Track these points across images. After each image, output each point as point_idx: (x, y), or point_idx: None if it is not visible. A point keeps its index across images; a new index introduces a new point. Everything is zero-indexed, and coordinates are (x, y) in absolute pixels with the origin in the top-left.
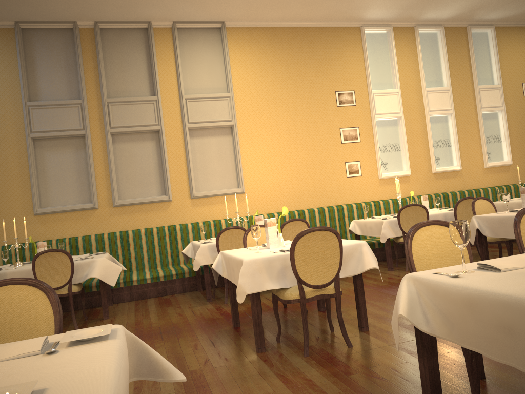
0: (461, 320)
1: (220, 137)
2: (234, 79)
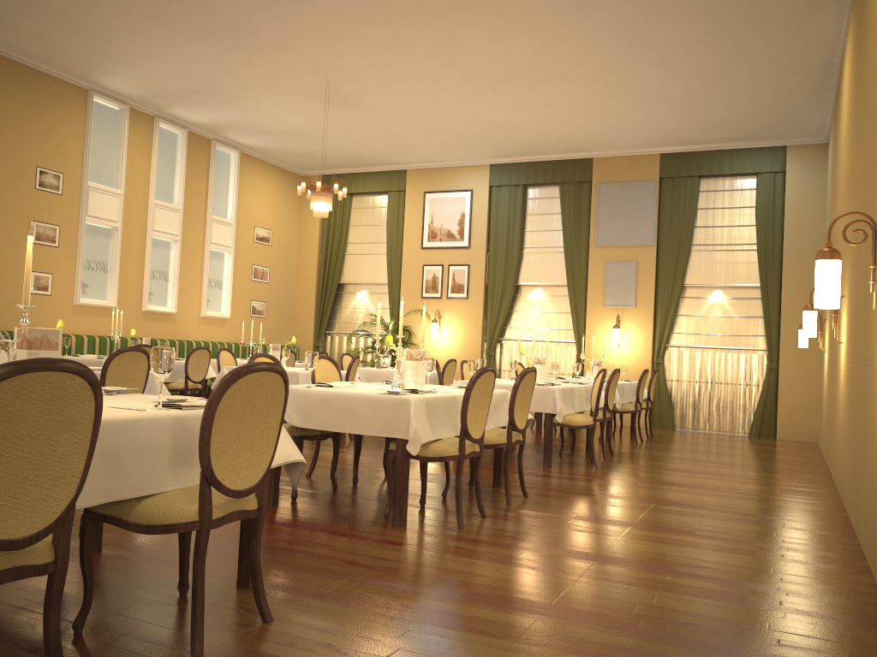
0: (317, 412)
1: None
2: None
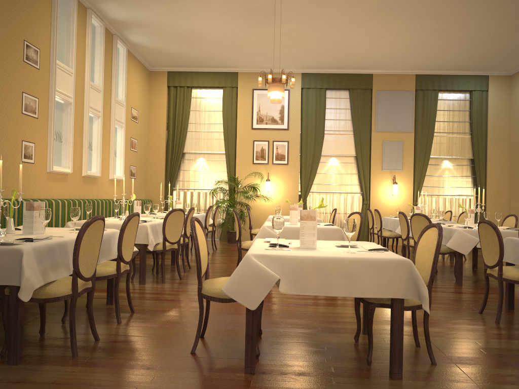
0: None
1: None
2: None
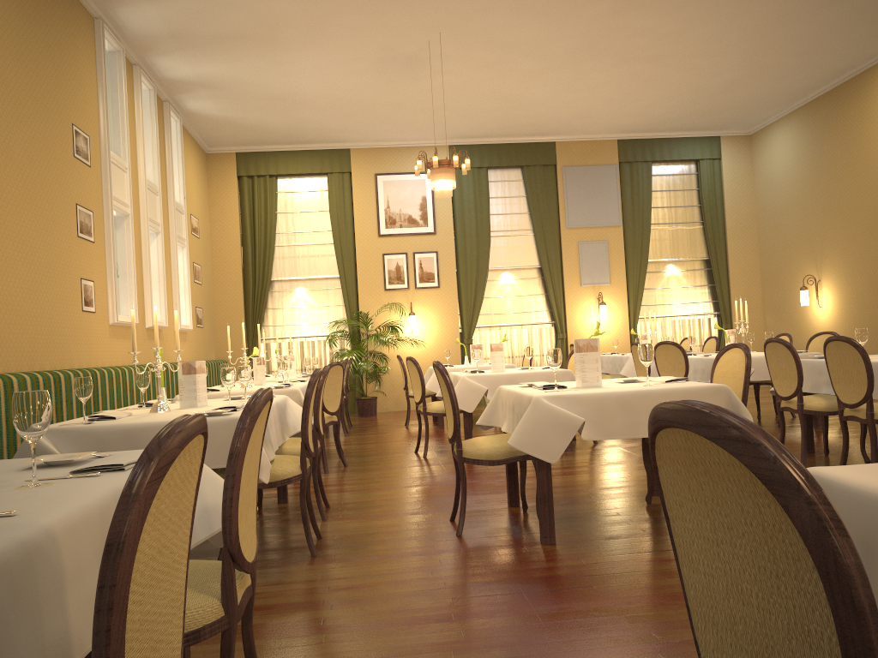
0: None
1: None
2: None
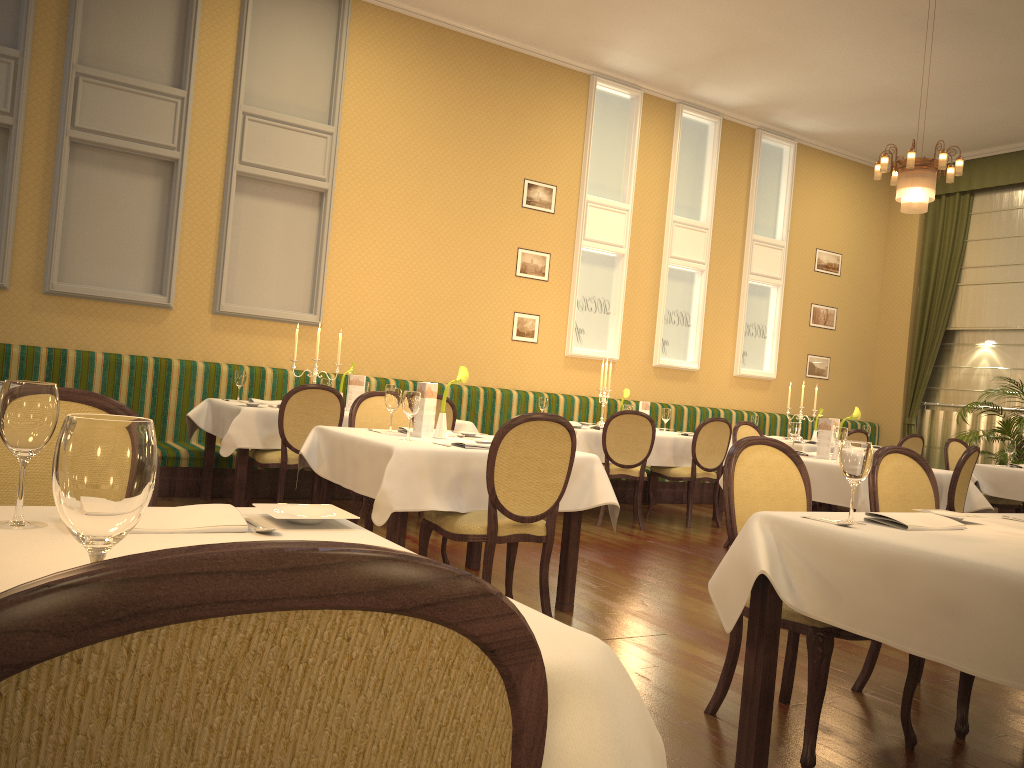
0: (859, 591)
1: (295, 206)
2: (346, 103)
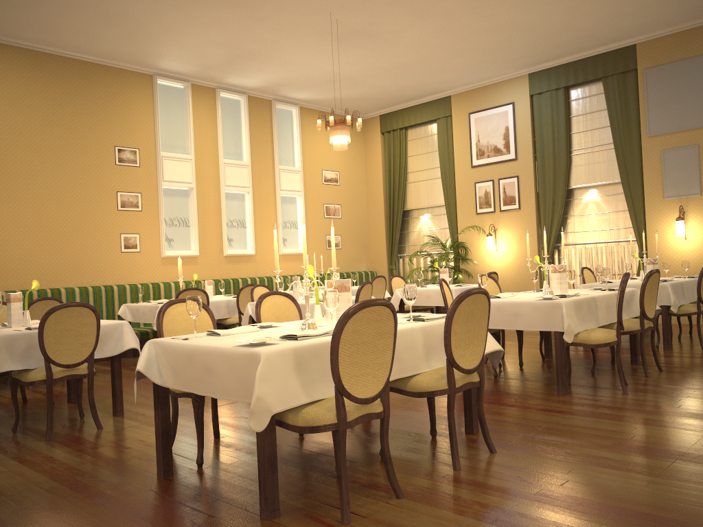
0: (183, 370)
1: None
2: None
